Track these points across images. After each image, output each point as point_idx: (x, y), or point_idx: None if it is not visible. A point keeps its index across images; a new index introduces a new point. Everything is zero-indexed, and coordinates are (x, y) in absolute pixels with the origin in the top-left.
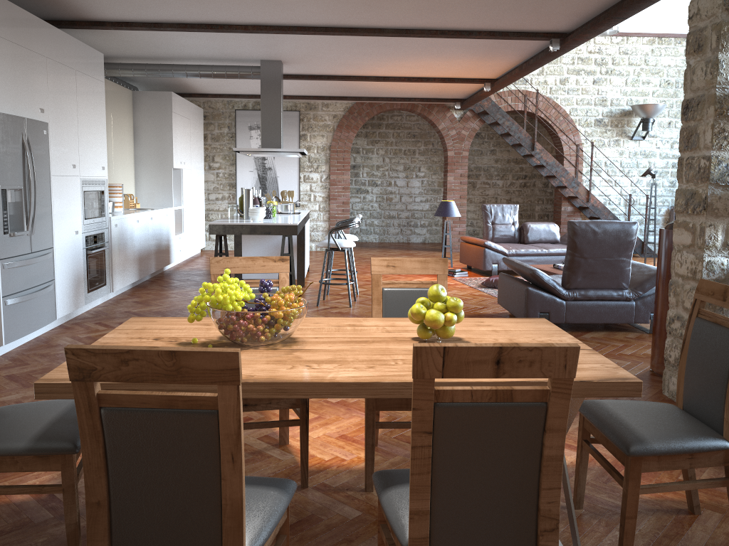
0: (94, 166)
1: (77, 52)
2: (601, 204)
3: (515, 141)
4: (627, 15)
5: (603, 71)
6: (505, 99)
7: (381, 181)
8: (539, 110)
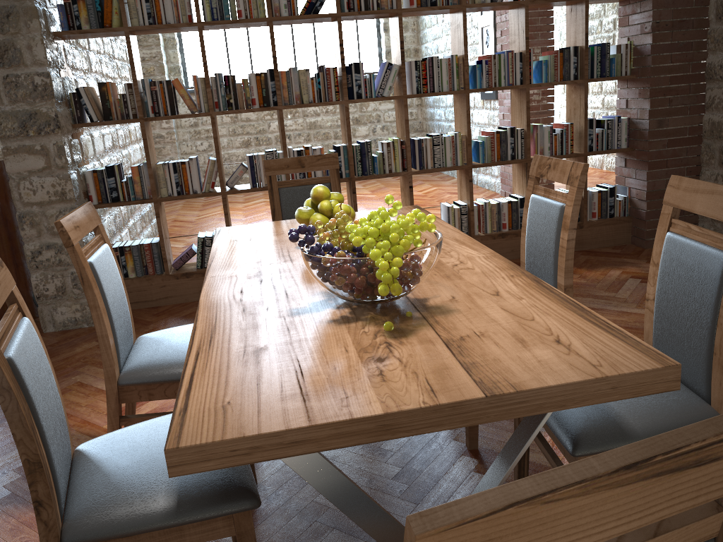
0: None
1: None
2: None
3: None
4: None
5: None
6: None
7: None
8: None
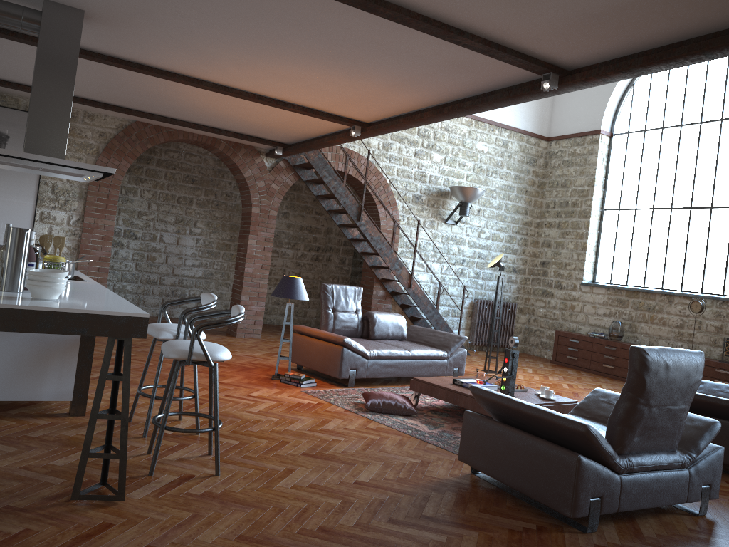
0: None
1: None
2: (421, 291)
3: (331, 206)
4: (725, 54)
5: (425, 144)
6: (325, 154)
7: (142, 233)
8: (360, 174)
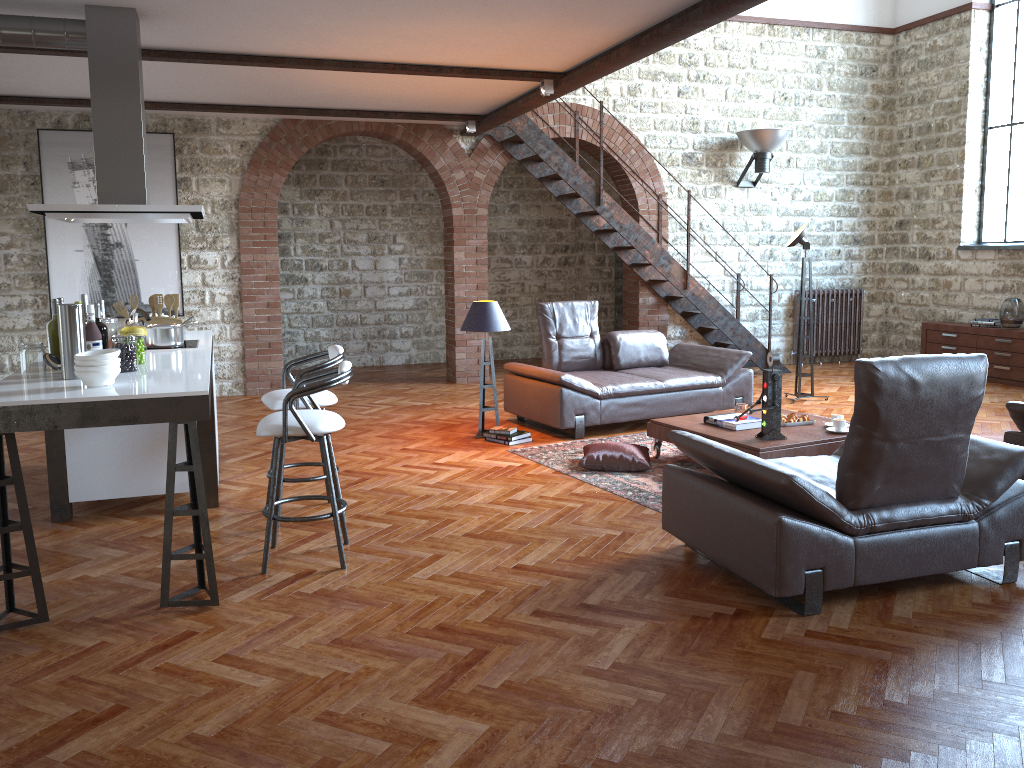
0: None
1: None
2: (705, 292)
3: (562, 189)
4: None
5: (692, 75)
6: (544, 118)
7: (329, 262)
8: (598, 138)
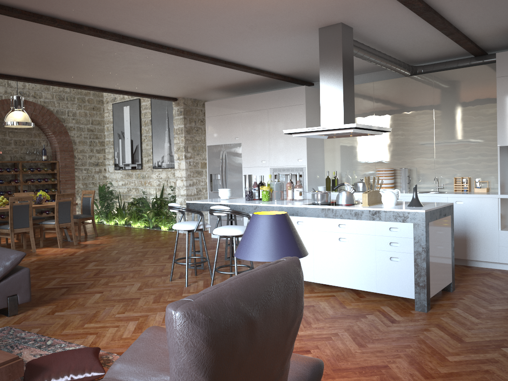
0: (287, 160)
1: (270, 98)
2: None
3: None
4: None
5: None
6: None
7: None
8: None
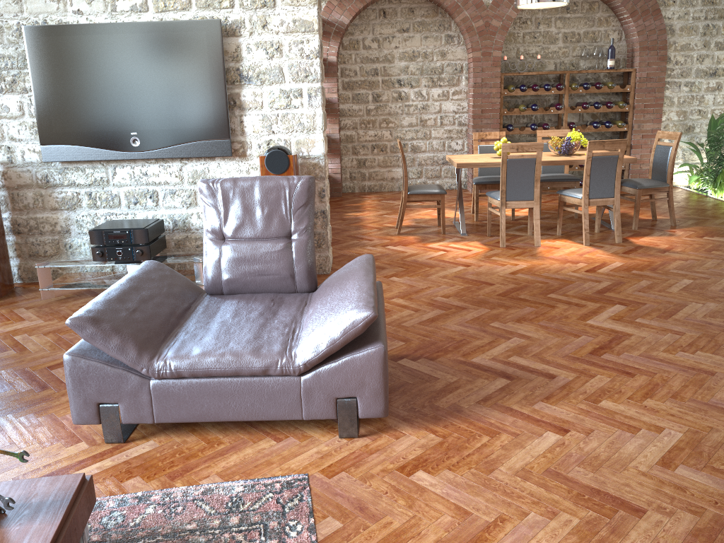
0: None
1: None
2: None
3: None
4: None
5: None
6: None
7: None
8: None
